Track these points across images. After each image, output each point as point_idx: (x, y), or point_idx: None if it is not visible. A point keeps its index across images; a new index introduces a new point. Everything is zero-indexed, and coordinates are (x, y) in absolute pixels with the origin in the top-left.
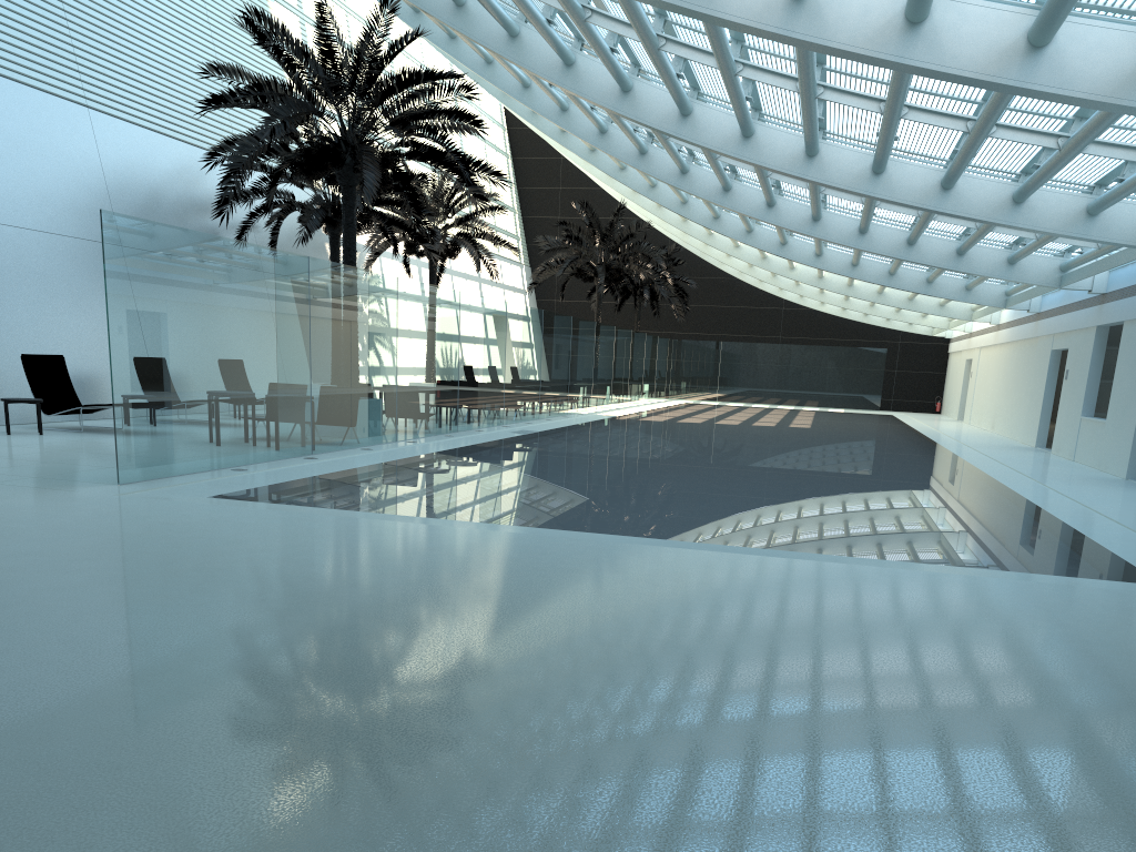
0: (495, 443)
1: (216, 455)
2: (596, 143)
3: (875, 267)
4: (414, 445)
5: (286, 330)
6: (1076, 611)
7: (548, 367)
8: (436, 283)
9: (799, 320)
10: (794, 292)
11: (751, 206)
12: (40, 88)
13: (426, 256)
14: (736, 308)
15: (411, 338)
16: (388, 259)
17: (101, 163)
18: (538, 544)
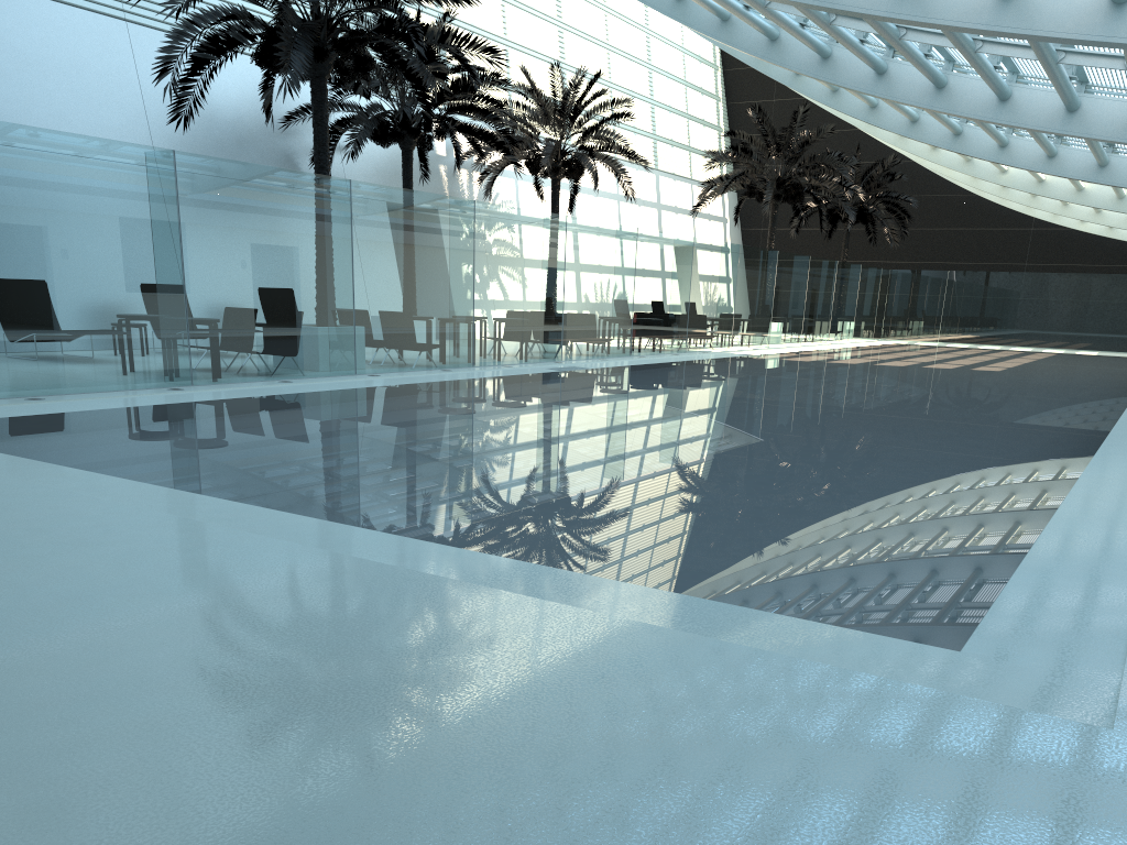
0: (487, 379)
1: (7, 381)
2: (671, 13)
3: (1080, 158)
4: (367, 379)
5: (135, 237)
6: (532, 707)
7: (648, 296)
8: (570, 207)
9: (1051, 242)
10: (1029, 205)
11: (855, 76)
12: (65, 1)
13: (549, 175)
14: (972, 231)
15: (379, 254)
16: (528, 182)
17: (139, 80)
18: (11, 504)
